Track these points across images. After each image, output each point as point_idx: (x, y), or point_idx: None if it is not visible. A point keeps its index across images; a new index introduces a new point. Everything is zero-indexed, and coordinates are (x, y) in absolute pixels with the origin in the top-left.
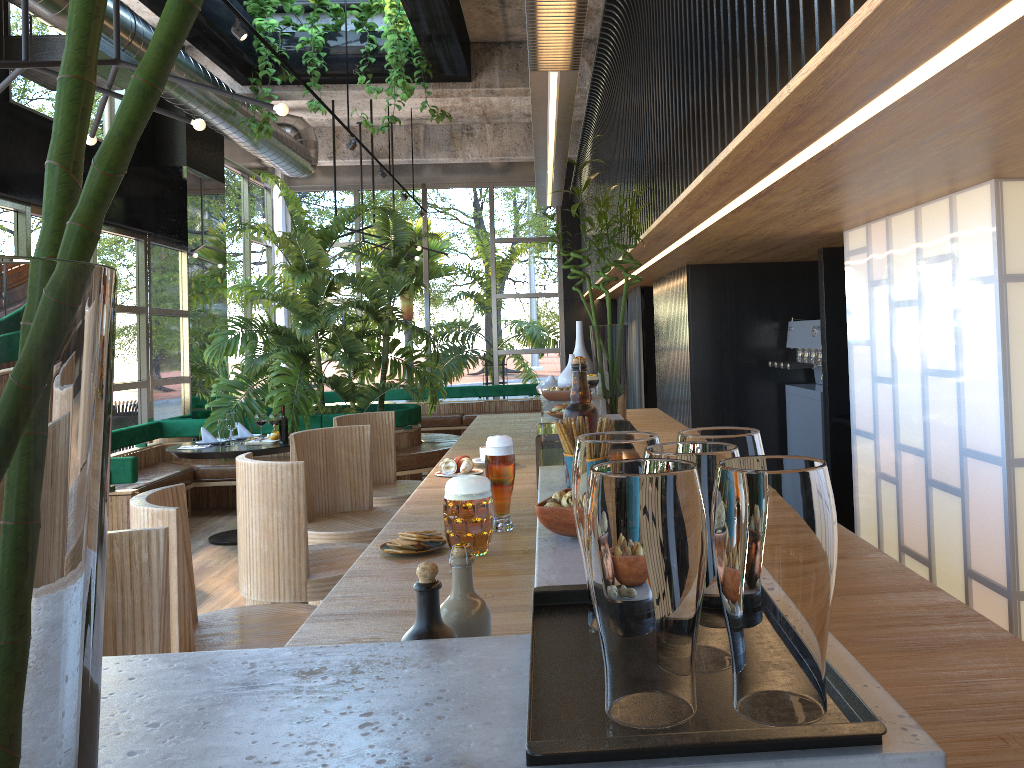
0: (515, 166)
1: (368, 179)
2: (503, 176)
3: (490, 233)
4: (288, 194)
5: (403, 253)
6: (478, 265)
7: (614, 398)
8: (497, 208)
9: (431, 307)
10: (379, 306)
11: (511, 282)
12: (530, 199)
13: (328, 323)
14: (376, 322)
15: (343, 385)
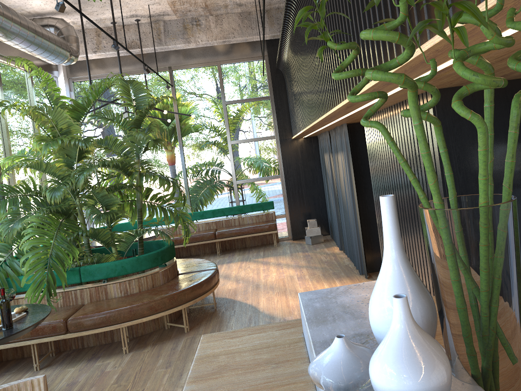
0: (234, 48)
1: (128, 67)
2: (227, 56)
3: (222, 98)
4: (40, 74)
5: (144, 115)
6: (216, 121)
7: (512, 389)
8: (225, 79)
9: (185, 155)
10: (127, 163)
11: (240, 131)
12: (248, 71)
13: (77, 184)
14: (127, 176)
15: (102, 234)
